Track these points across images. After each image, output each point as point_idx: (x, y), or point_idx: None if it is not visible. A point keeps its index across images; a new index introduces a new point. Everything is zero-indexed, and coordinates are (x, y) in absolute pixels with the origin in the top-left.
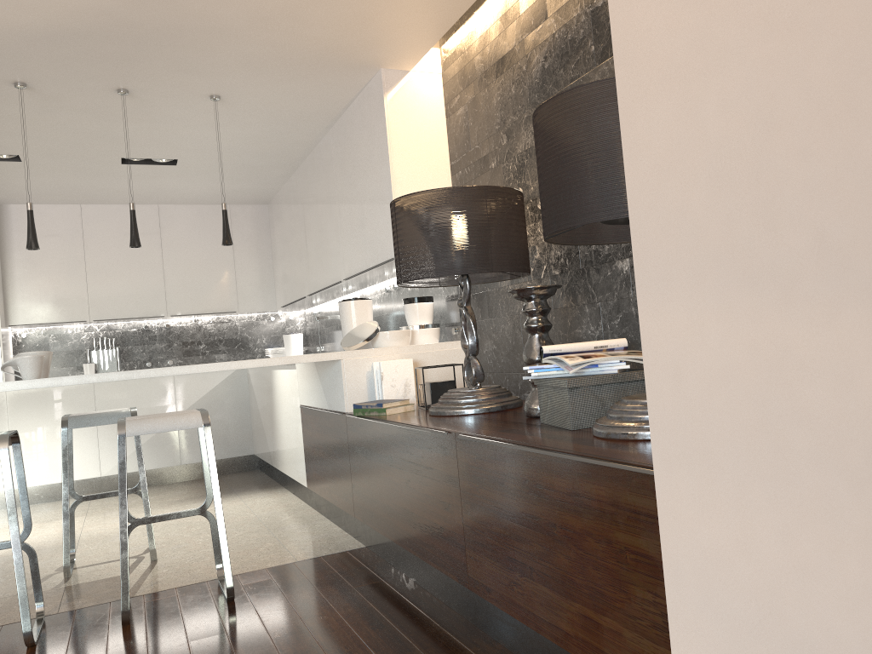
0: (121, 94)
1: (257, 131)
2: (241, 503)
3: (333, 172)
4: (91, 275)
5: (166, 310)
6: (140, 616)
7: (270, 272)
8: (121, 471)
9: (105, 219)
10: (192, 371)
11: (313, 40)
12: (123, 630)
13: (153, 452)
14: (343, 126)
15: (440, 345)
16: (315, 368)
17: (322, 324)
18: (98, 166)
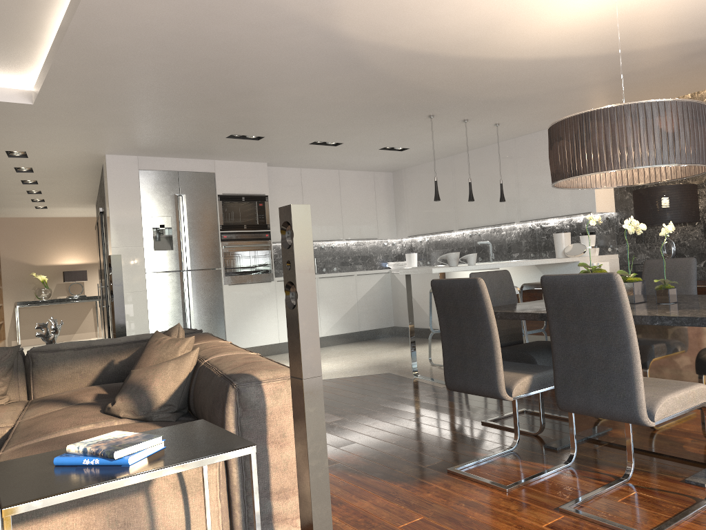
0: (465, 122)
1: (478, 138)
2: None
3: (512, 162)
4: None
5: (343, 236)
6: None
7: (393, 215)
8: None
9: (312, 177)
10: (534, 263)
11: (586, 107)
12: None
13: (346, 323)
14: (532, 139)
15: (609, 256)
16: (535, 267)
17: (430, 247)
18: (364, 150)
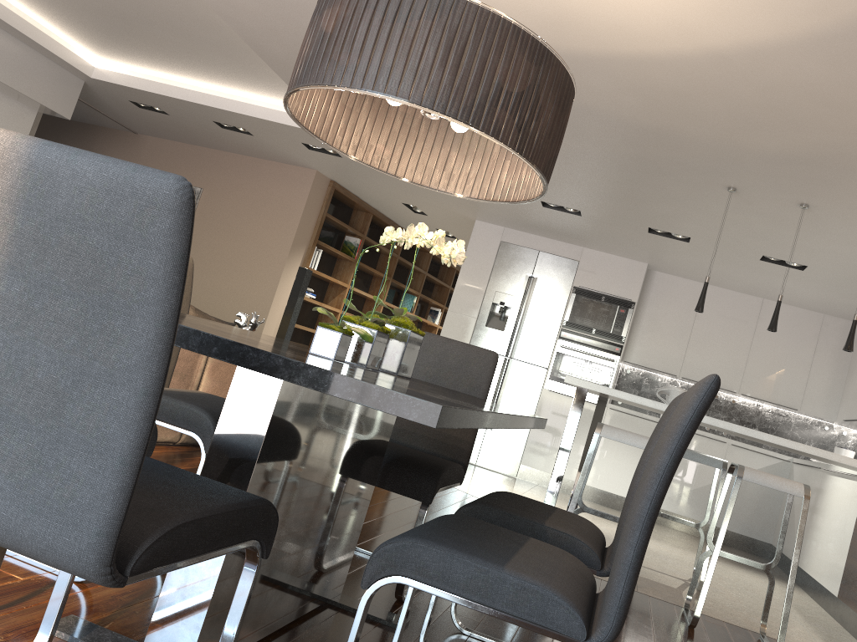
0: (802, 207)
1: None
2: (761, 581)
3: None
4: (692, 341)
5: (739, 388)
6: (700, 627)
7: (840, 385)
8: (729, 504)
9: (717, 299)
10: (795, 447)
11: None
12: (690, 630)
13: (690, 502)
14: None
15: None
16: None
17: None
18: (740, 257)
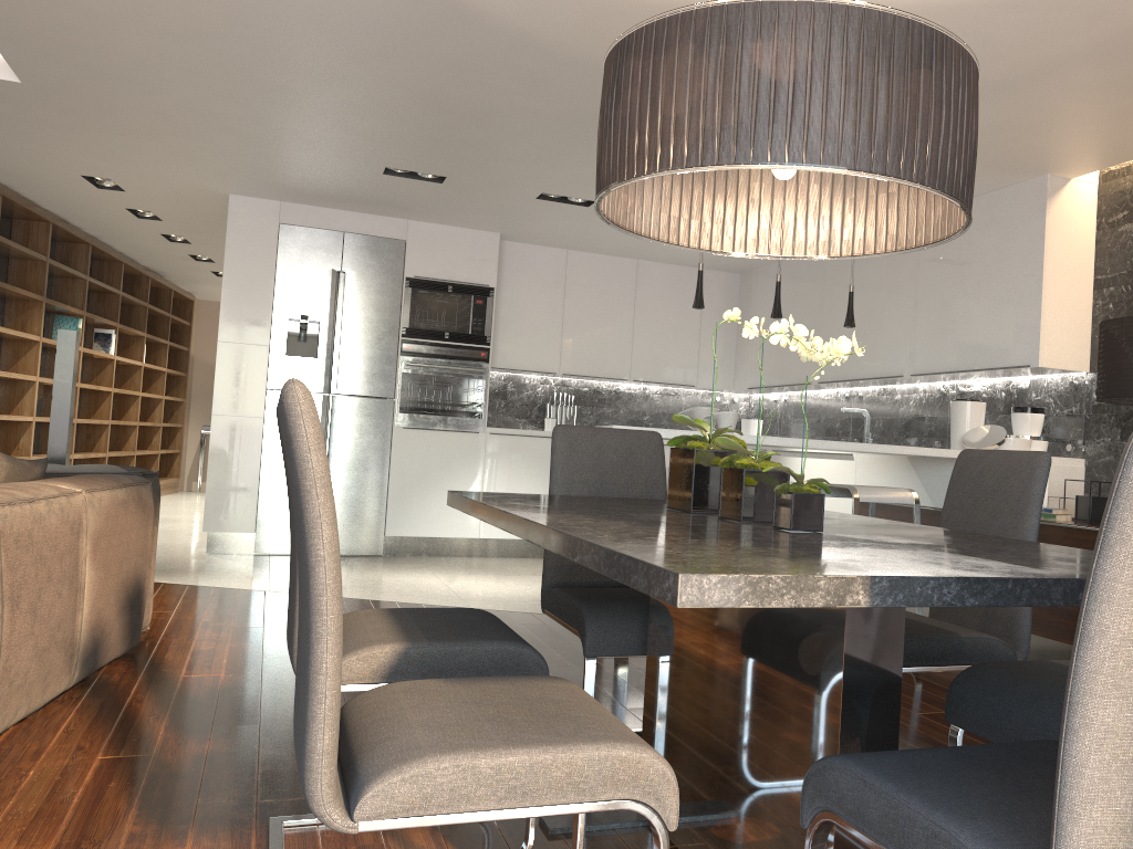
0: None
1: None
2: None
3: (911, 261)
4: (566, 326)
5: (629, 373)
6: None
7: (732, 348)
8: None
9: (587, 268)
10: (863, 449)
11: (1021, 146)
12: None
13: None
14: None
15: (1062, 460)
16: (908, 463)
17: (788, 413)
18: None
